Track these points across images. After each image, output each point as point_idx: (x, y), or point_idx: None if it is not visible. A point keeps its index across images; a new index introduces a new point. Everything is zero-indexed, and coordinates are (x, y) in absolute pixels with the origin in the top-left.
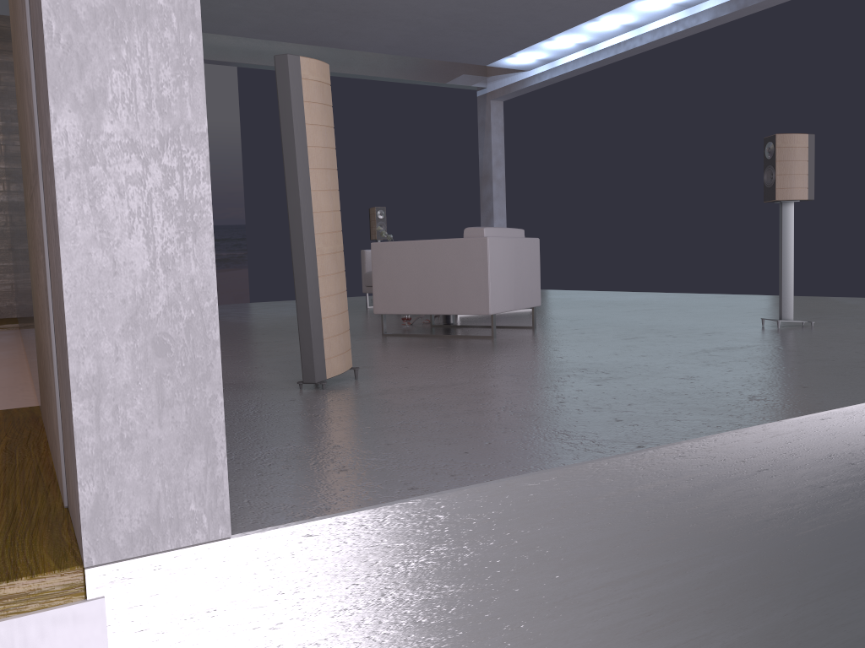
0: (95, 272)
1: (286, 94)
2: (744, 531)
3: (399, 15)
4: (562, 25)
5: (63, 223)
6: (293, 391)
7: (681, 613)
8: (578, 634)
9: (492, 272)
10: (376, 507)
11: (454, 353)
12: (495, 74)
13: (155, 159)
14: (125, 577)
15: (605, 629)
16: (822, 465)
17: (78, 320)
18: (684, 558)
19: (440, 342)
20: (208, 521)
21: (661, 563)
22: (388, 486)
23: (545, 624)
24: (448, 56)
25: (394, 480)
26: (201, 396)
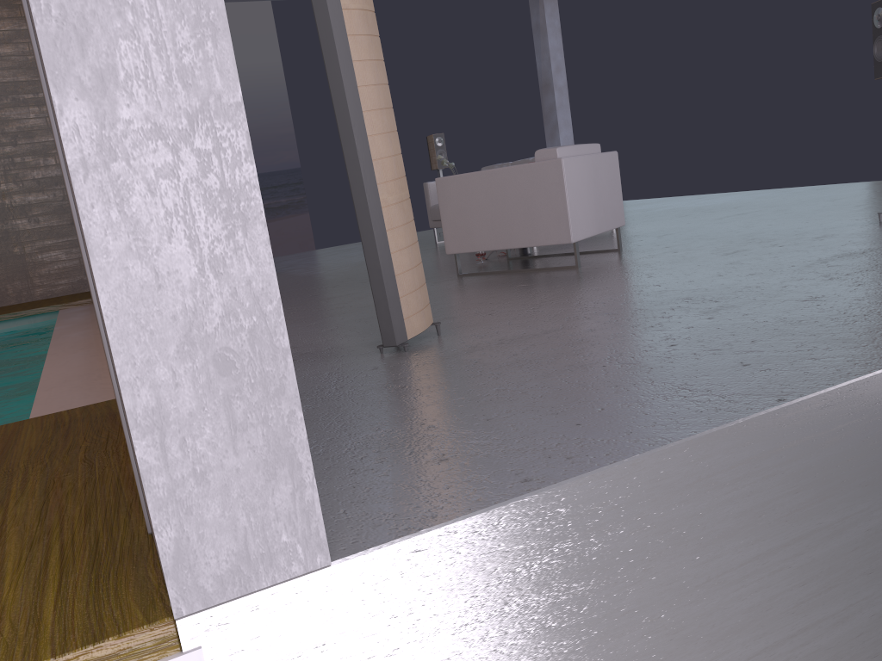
0: (136, 289)
1: (327, 30)
2: None
3: None
4: None
5: (91, 236)
6: (374, 356)
7: (838, 579)
8: (725, 616)
9: (570, 197)
10: (488, 510)
11: (538, 291)
12: None
13: (185, 143)
14: (221, 623)
15: (754, 606)
16: None
17: (125, 347)
18: (839, 519)
19: (521, 278)
20: (303, 550)
21: (813, 527)
22: (498, 479)
23: (688, 611)
24: None
25: (502, 470)
26: (277, 414)
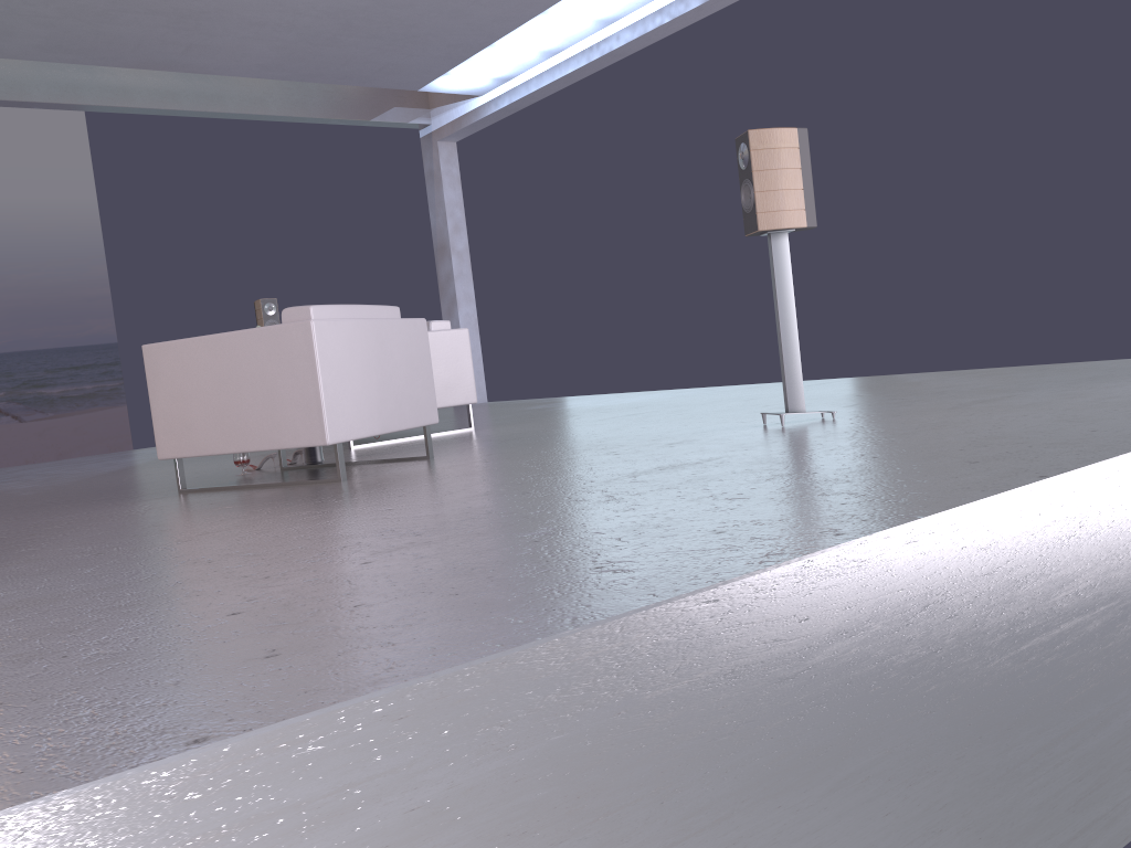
0: None
1: None
2: None
3: (259, 15)
4: (504, 23)
5: None
6: None
7: None
8: None
9: (325, 377)
10: None
11: (231, 516)
12: (440, 105)
13: None
14: None
15: None
16: (708, 697)
17: None
18: None
19: (246, 496)
20: None
21: None
22: None
23: None
24: (358, 77)
25: None
26: None
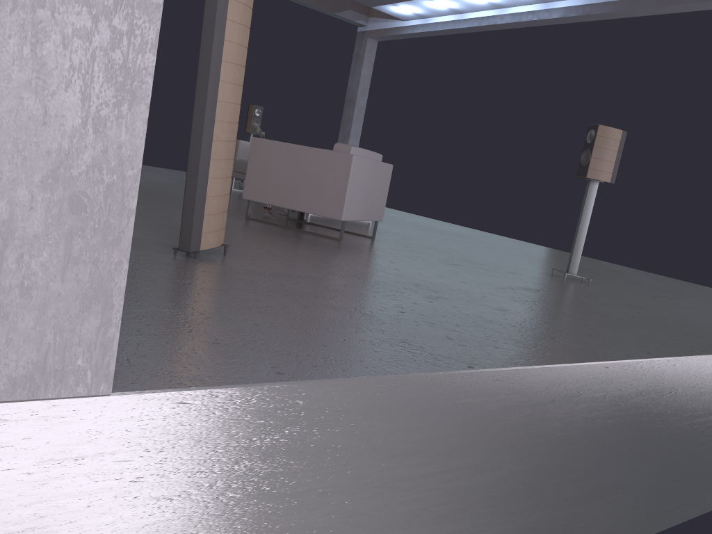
0: (23, 118)
1: None
2: (531, 446)
3: None
4: None
5: None
6: (168, 255)
7: (470, 505)
8: (388, 514)
9: (351, 186)
10: (247, 386)
11: (308, 247)
12: (376, 16)
13: (105, 17)
14: (1, 418)
15: (410, 511)
16: (597, 403)
17: None
18: (482, 462)
19: (296, 235)
20: (92, 377)
21: (465, 464)
22: (258, 367)
23: (365, 503)
24: None
25: (262, 361)
26: (107, 260)
